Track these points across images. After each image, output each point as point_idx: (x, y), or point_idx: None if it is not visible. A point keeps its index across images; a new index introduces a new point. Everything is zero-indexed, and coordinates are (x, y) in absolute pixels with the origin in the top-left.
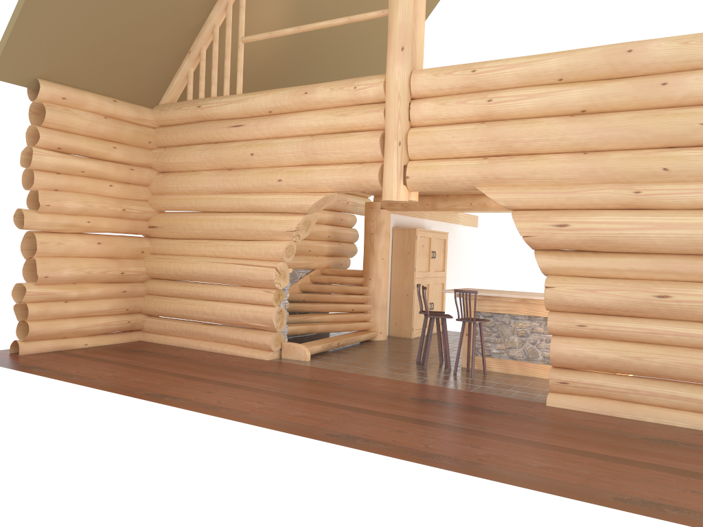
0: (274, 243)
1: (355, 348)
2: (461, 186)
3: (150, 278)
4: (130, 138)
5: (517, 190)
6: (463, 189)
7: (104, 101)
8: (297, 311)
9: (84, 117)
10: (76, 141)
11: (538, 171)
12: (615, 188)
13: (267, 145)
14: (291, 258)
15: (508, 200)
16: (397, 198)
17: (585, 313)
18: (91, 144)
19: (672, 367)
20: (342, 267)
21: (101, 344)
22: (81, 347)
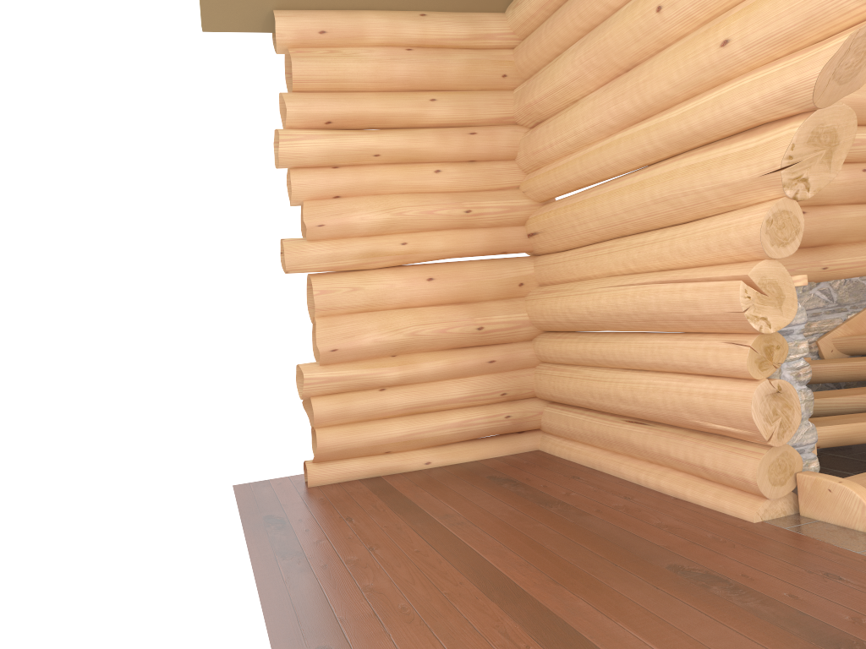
0: (737, 216)
1: None
2: None
3: (542, 333)
4: (461, 77)
5: None
6: None
7: (399, 19)
8: None
9: (365, 57)
10: (355, 102)
11: None
12: None
13: None
14: (792, 246)
15: None
16: None
17: None
18: (385, 102)
19: None
20: None
21: (457, 461)
22: (418, 468)
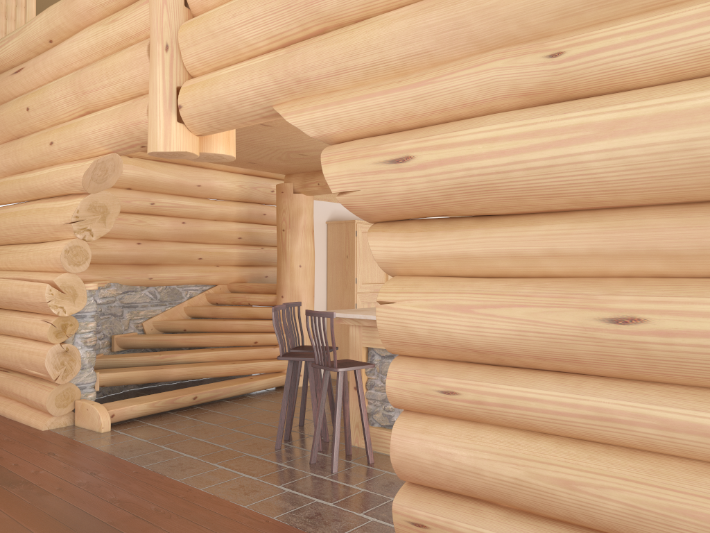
0: (55, 245)
1: (232, 404)
2: (254, 109)
3: None
4: None
5: (332, 99)
6: (260, 115)
7: None
8: (166, 347)
9: None
10: None
11: (361, 50)
12: (508, 55)
13: (39, 92)
14: (84, 266)
15: (318, 122)
16: (165, 147)
17: (464, 363)
18: None
19: (656, 520)
20: (270, 282)
21: None
22: None
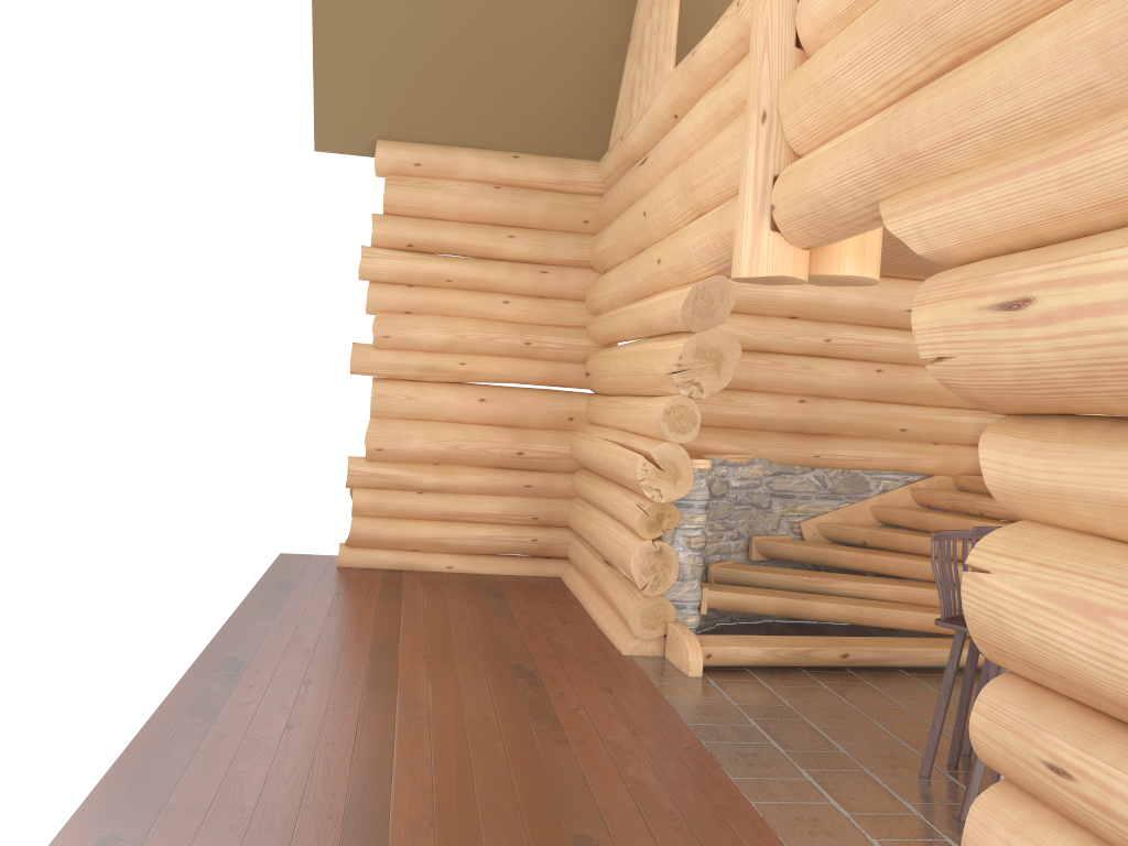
0: (658, 402)
1: (910, 679)
2: (856, 208)
3: (583, 468)
4: (543, 219)
5: (947, 187)
6: (868, 216)
7: (491, 159)
8: (828, 565)
9: (453, 191)
10: (436, 231)
11: (985, 97)
12: None
13: (654, 189)
14: (690, 435)
15: (925, 229)
16: (750, 270)
17: (1111, 720)
18: (464, 234)
19: None
20: None
21: (477, 571)
22: (440, 570)
